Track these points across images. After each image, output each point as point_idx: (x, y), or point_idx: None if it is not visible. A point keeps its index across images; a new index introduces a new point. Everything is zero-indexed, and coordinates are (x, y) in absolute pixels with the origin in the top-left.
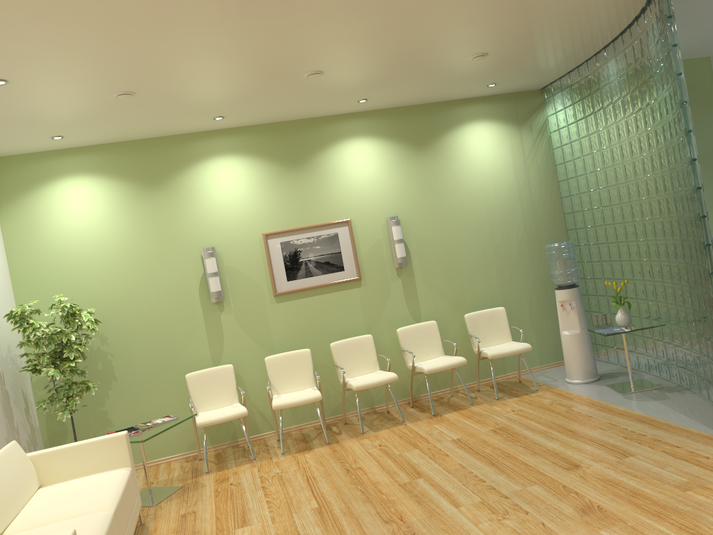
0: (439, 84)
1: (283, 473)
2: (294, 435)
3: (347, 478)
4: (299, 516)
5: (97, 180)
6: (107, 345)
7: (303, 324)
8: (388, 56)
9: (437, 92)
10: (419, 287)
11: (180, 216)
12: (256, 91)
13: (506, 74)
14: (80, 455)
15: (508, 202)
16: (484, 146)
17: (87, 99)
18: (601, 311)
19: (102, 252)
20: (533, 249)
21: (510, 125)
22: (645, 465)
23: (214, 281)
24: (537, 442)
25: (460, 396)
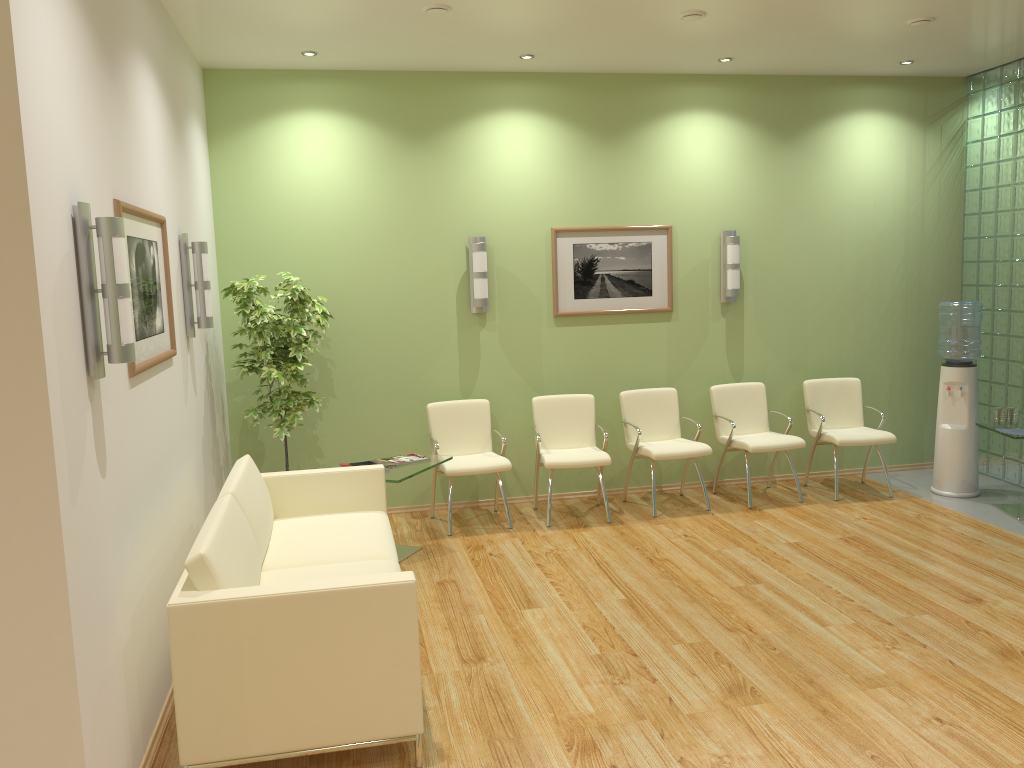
0: (839, 51)
1: (558, 551)
2: (554, 505)
3: (653, 569)
4: (605, 606)
5: (342, 120)
6: (328, 350)
7: (585, 361)
8: (804, 4)
9: (829, 62)
10: (747, 334)
11: (446, 188)
12: (602, 28)
13: (937, 50)
14: (325, 486)
15: (889, 234)
16: (871, 149)
17: (386, 9)
18: (993, 405)
19: (337, 222)
20: (910, 304)
21: (913, 123)
22: None
23: (481, 285)
24: (911, 563)
25: (780, 488)
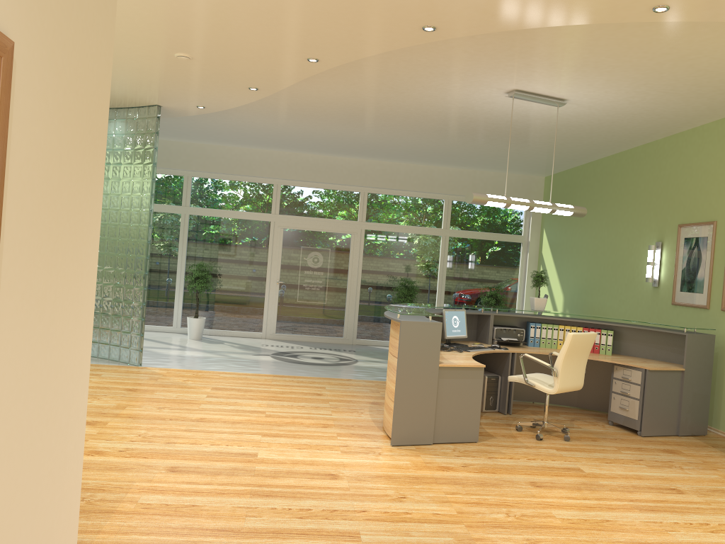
0: None
1: None
2: None
3: None
4: None
5: None
6: None
7: None
8: None
9: None
10: None
11: None
12: None
13: None
14: None
15: None
16: None
17: None
18: None
19: None
20: None
21: None
22: (117, 376)
23: None
24: None
25: None
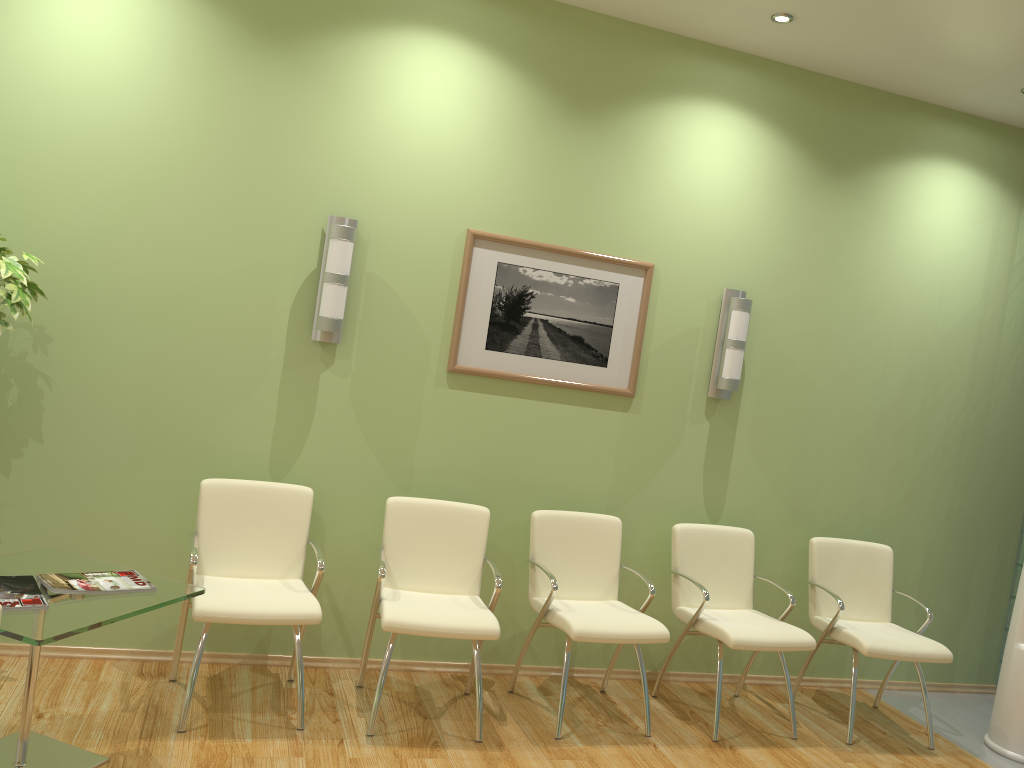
0: (957, 39)
1: None
2: (394, 682)
3: None
4: None
5: None
6: (45, 356)
7: (486, 452)
8: None
9: (927, 63)
10: (738, 451)
11: (306, 129)
12: None
13: None
14: None
15: (955, 341)
16: (948, 215)
17: None
18: None
19: (103, 142)
20: (967, 448)
21: (1007, 192)
22: None
23: (335, 295)
24: None
25: (754, 701)
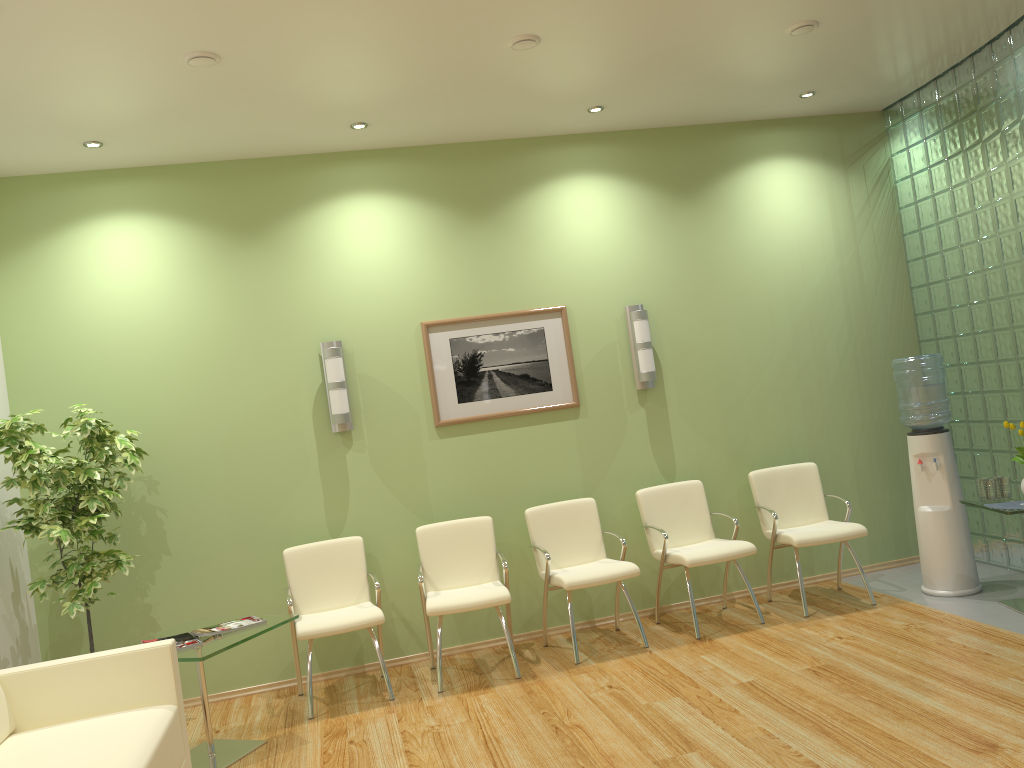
0: (723, 85)
1: (441, 727)
2: (459, 660)
3: (556, 743)
4: None
5: (156, 222)
6: (157, 495)
7: (481, 476)
8: (653, 13)
9: (718, 102)
10: (674, 423)
11: (288, 289)
12: (425, 72)
13: (836, 72)
14: (88, 678)
15: (824, 291)
16: (787, 198)
17: (138, 65)
18: (980, 477)
19: (157, 341)
20: (862, 369)
21: (831, 166)
22: None
23: (339, 397)
24: (900, 696)
25: (739, 608)
